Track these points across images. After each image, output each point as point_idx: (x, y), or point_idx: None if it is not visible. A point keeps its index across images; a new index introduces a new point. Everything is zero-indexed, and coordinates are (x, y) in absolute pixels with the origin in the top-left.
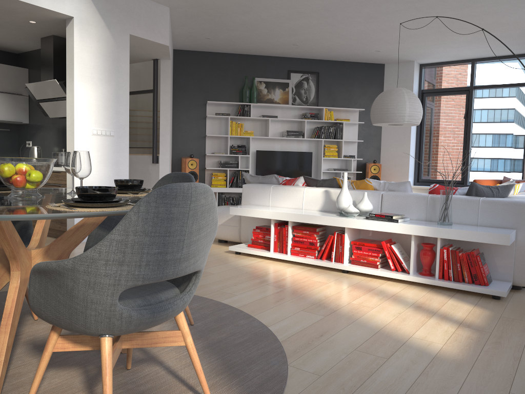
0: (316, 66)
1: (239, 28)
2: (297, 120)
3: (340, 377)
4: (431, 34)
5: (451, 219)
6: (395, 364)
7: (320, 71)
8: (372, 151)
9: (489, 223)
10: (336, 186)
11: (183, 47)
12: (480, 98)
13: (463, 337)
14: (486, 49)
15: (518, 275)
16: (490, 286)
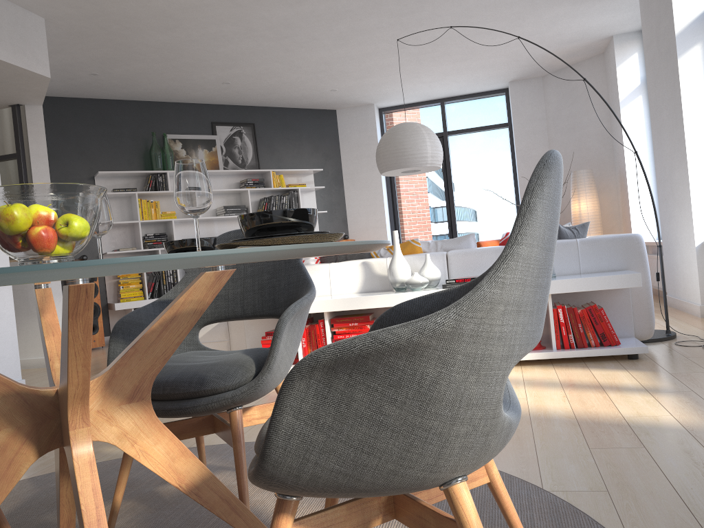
0: (249, 116)
1: (150, 57)
2: (236, 191)
3: (633, 485)
4: (406, 64)
5: (554, 269)
6: (663, 450)
7: (256, 121)
8: (338, 225)
9: (594, 268)
10: (368, 257)
11: (47, 91)
12: (456, 145)
13: (675, 402)
14: (460, 84)
15: (639, 327)
16: (621, 344)
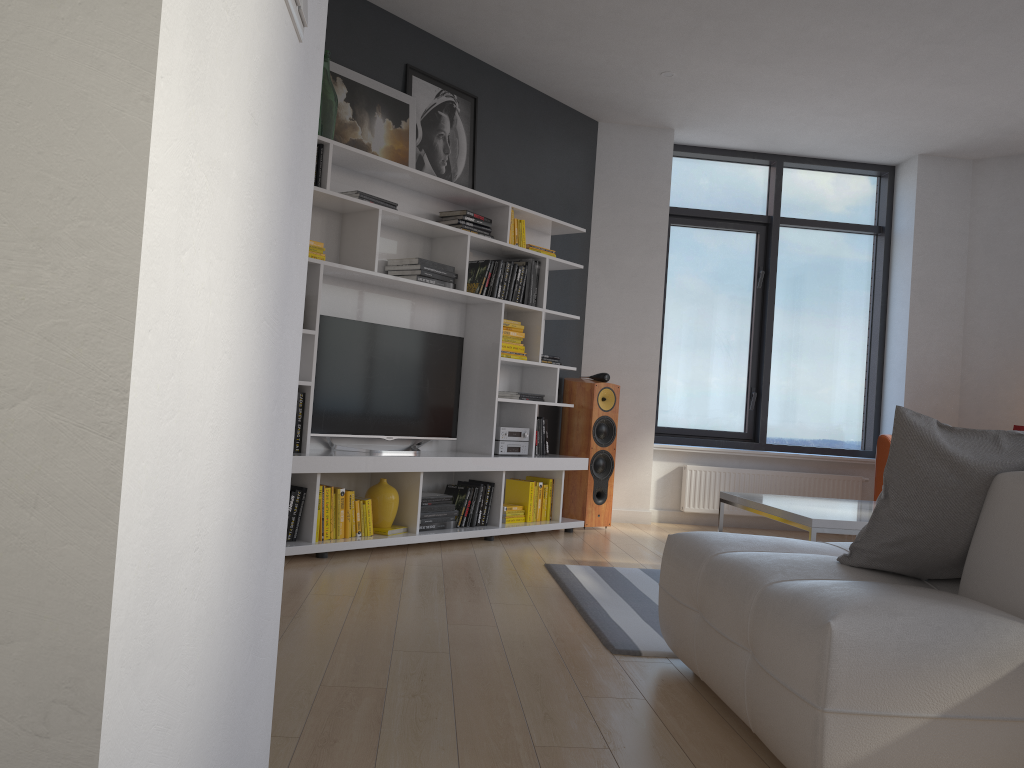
0: (471, 78)
1: None
2: (441, 231)
3: None
4: (872, 56)
5: None
6: None
7: (480, 94)
8: (569, 349)
9: None
10: None
11: None
12: (785, 245)
13: None
14: (855, 135)
15: None
16: None
